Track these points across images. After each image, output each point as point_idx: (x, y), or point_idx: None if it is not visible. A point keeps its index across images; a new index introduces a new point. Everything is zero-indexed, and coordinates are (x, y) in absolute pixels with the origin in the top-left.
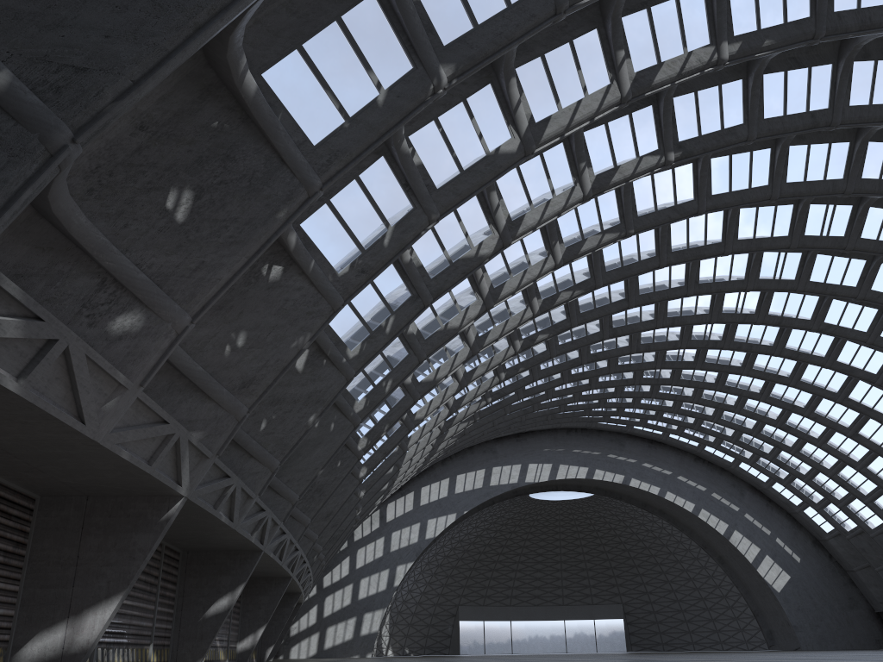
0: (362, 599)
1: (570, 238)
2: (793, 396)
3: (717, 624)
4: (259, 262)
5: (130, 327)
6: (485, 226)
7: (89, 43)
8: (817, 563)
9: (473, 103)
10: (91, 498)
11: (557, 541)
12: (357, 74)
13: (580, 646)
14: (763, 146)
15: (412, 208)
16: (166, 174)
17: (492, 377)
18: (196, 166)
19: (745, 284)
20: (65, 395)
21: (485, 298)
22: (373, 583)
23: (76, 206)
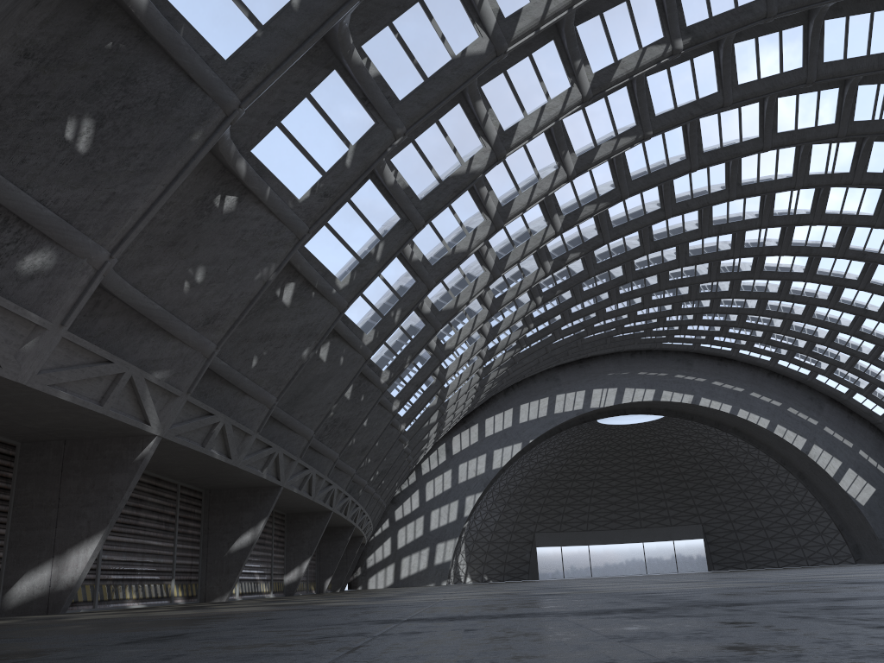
0: (434, 530)
1: (581, 146)
2: (865, 300)
3: (800, 540)
4: (211, 193)
5: (42, 265)
6: (474, 139)
7: None
8: None
9: (431, 3)
10: (69, 442)
11: (630, 465)
12: None
13: (660, 567)
14: (794, 23)
15: (374, 123)
16: (61, 103)
17: (528, 301)
18: (93, 92)
19: (793, 182)
20: None
21: (494, 218)
22: (444, 515)
23: None
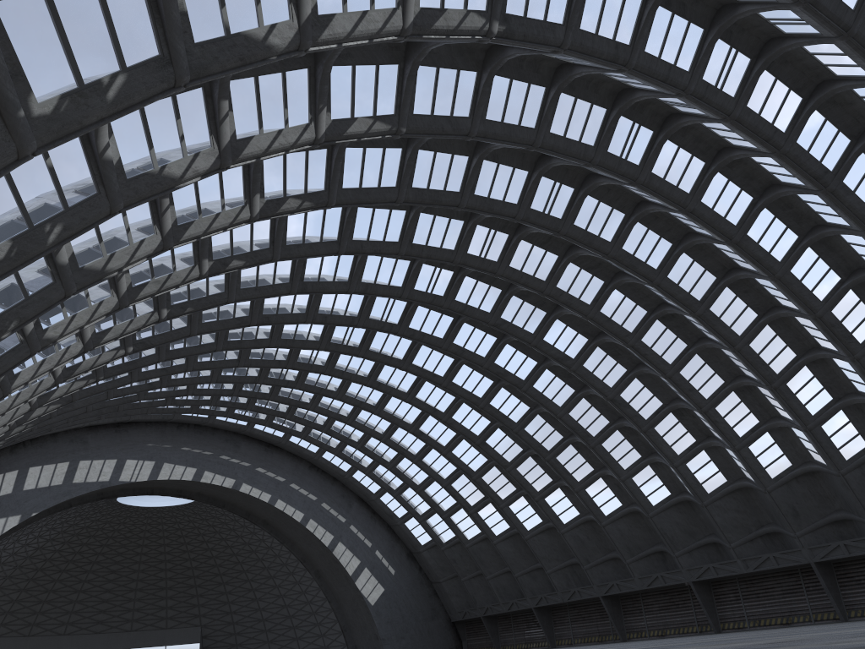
0: None
1: (339, 110)
2: (437, 399)
3: (301, 643)
4: None
5: None
6: (283, 3)
7: None
8: (409, 575)
9: None
10: None
11: (138, 556)
12: None
13: None
14: (541, 82)
15: None
16: None
17: (151, 312)
18: None
19: (454, 256)
20: None
21: (223, 150)
22: None
23: None
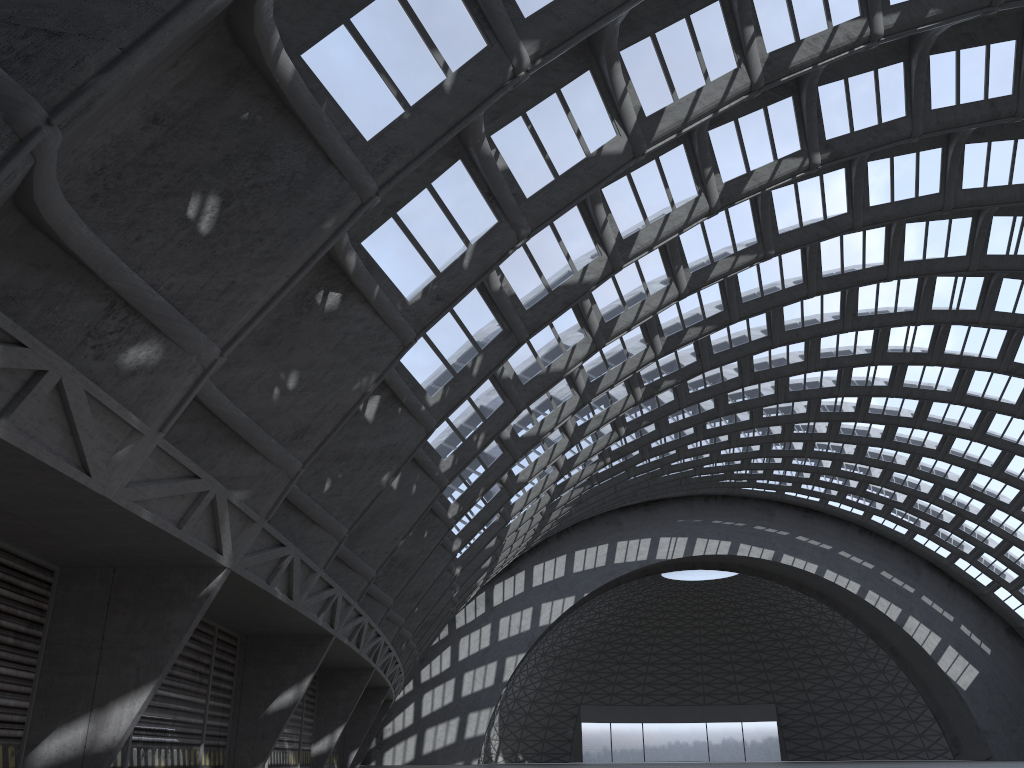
0: (466, 696)
1: (696, 261)
2: (978, 452)
3: (890, 728)
4: (313, 288)
5: (146, 360)
6: (590, 246)
7: (64, 2)
8: (1012, 655)
9: (569, 95)
10: (119, 570)
11: (696, 629)
12: (418, 54)
13: (726, 754)
14: (932, 145)
15: (497, 222)
16: (187, 176)
17: (610, 432)
18: (222, 167)
19: (914, 317)
20: (64, 440)
21: (595, 335)
22: (479, 678)
23: (74, 213)
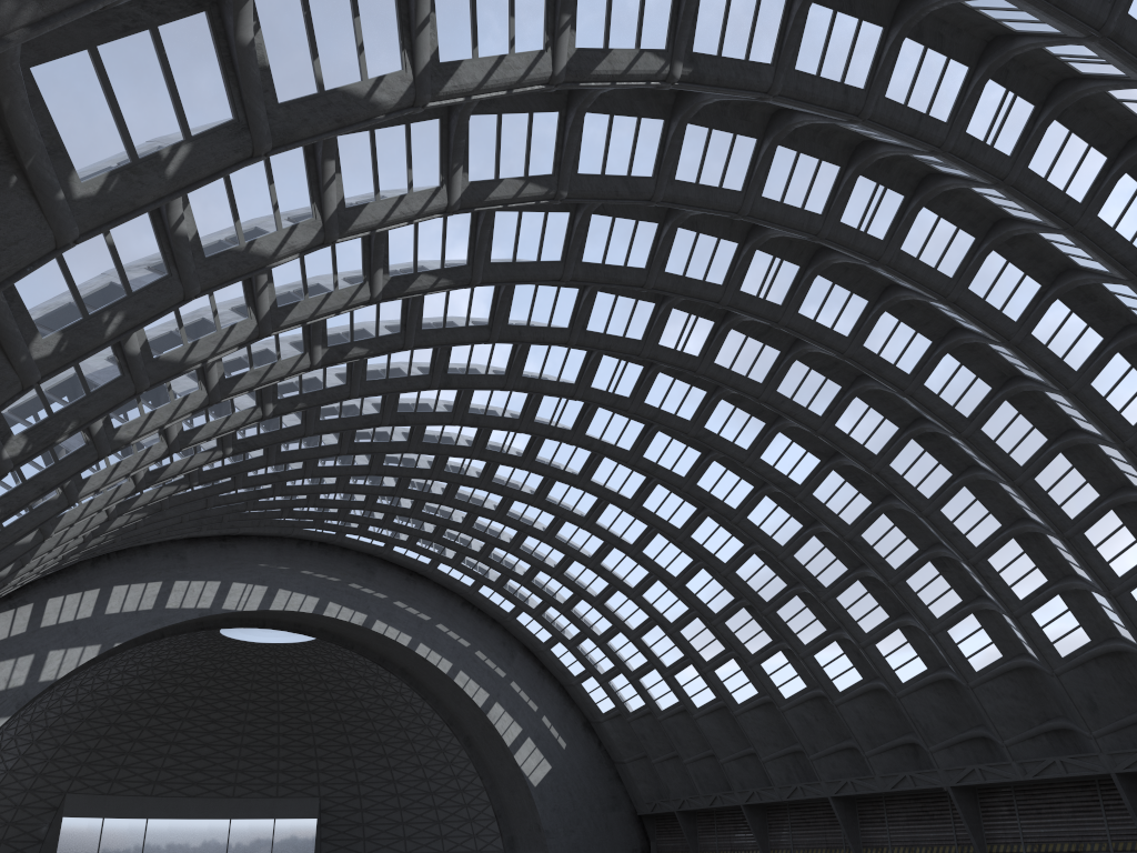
0: None
1: (479, 169)
2: (623, 527)
3: (443, 828)
4: None
5: None
6: (394, 49)
7: None
8: (585, 751)
9: None
10: None
11: (244, 703)
12: None
13: None
14: (750, 132)
15: None
16: None
17: (253, 407)
18: None
19: (641, 348)
20: None
21: (328, 221)
22: None
23: None
